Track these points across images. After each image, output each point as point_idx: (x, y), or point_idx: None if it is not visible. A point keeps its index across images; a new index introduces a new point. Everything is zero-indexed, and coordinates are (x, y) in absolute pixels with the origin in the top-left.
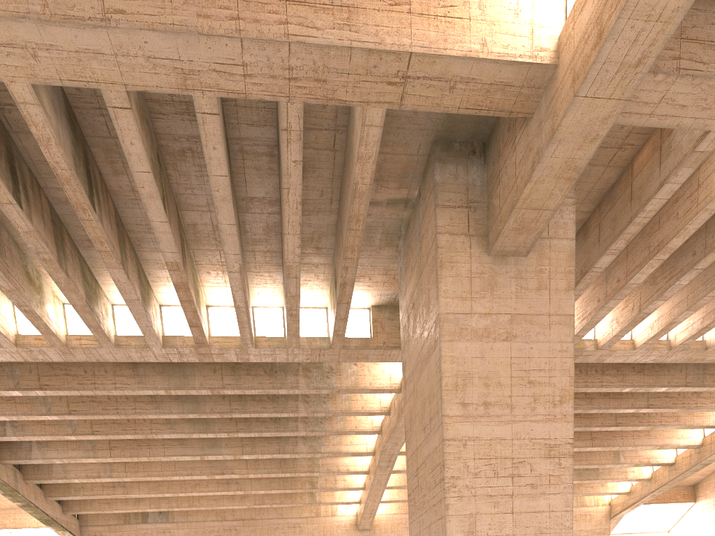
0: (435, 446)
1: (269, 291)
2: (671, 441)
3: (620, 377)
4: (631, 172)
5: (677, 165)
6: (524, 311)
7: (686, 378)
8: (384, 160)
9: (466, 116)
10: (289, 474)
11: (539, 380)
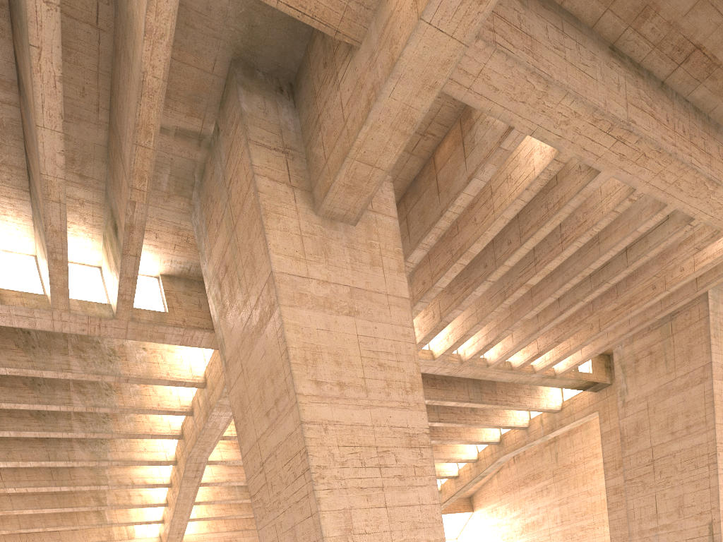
0: (289, 432)
1: (12, 228)
2: (455, 455)
3: None
4: (434, 165)
5: (484, 160)
6: (363, 286)
7: (468, 395)
8: (169, 68)
9: (271, 38)
10: (67, 488)
11: (388, 363)
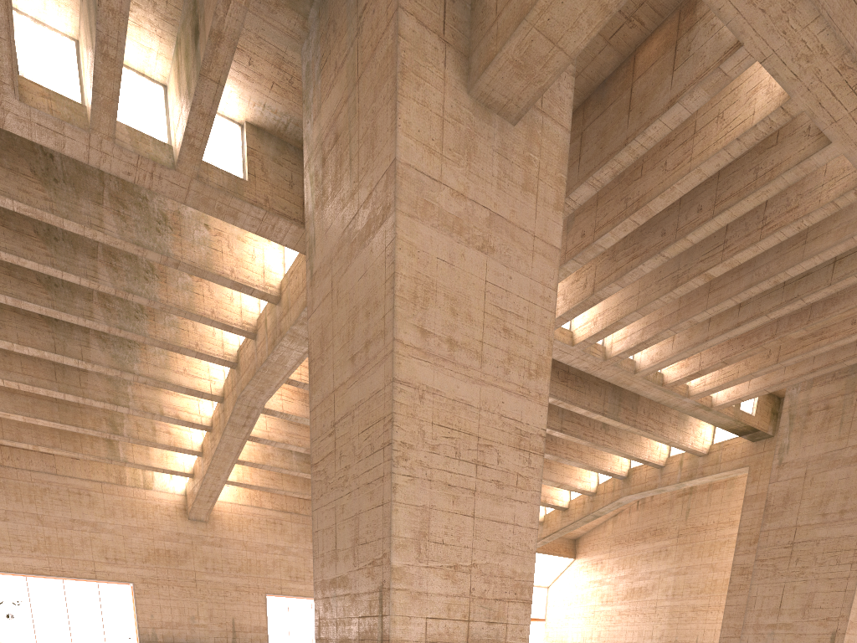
0: (375, 389)
1: None
2: (570, 481)
3: None
4: (633, 69)
5: (696, 81)
6: (506, 215)
7: (603, 405)
8: None
9: None
10: (73, 398)
11: (516, 331)
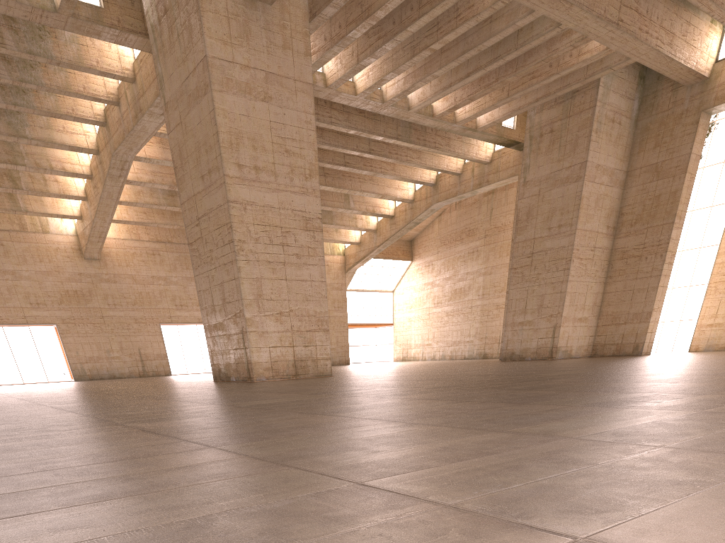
0: (219, 203)
1: None
2: (390, 191)
3: (346, 115)
4: None
5: None
6: (275, 71)
7: (397, 130)
8: None
9: None
10: None
11: (293, 150)
